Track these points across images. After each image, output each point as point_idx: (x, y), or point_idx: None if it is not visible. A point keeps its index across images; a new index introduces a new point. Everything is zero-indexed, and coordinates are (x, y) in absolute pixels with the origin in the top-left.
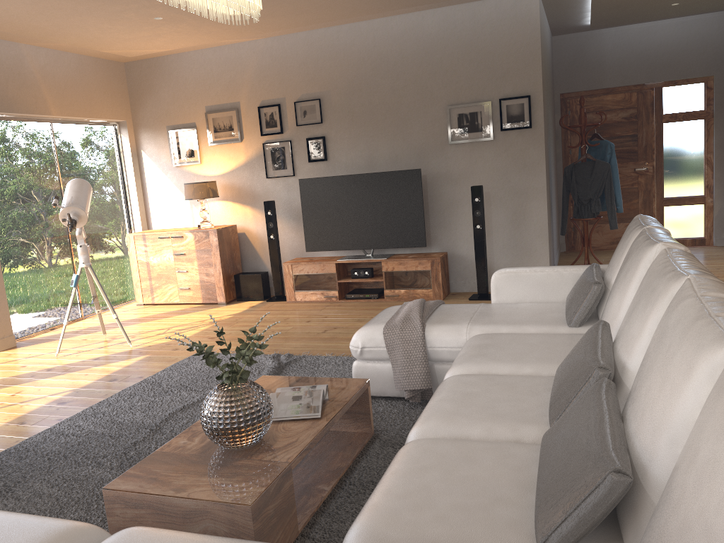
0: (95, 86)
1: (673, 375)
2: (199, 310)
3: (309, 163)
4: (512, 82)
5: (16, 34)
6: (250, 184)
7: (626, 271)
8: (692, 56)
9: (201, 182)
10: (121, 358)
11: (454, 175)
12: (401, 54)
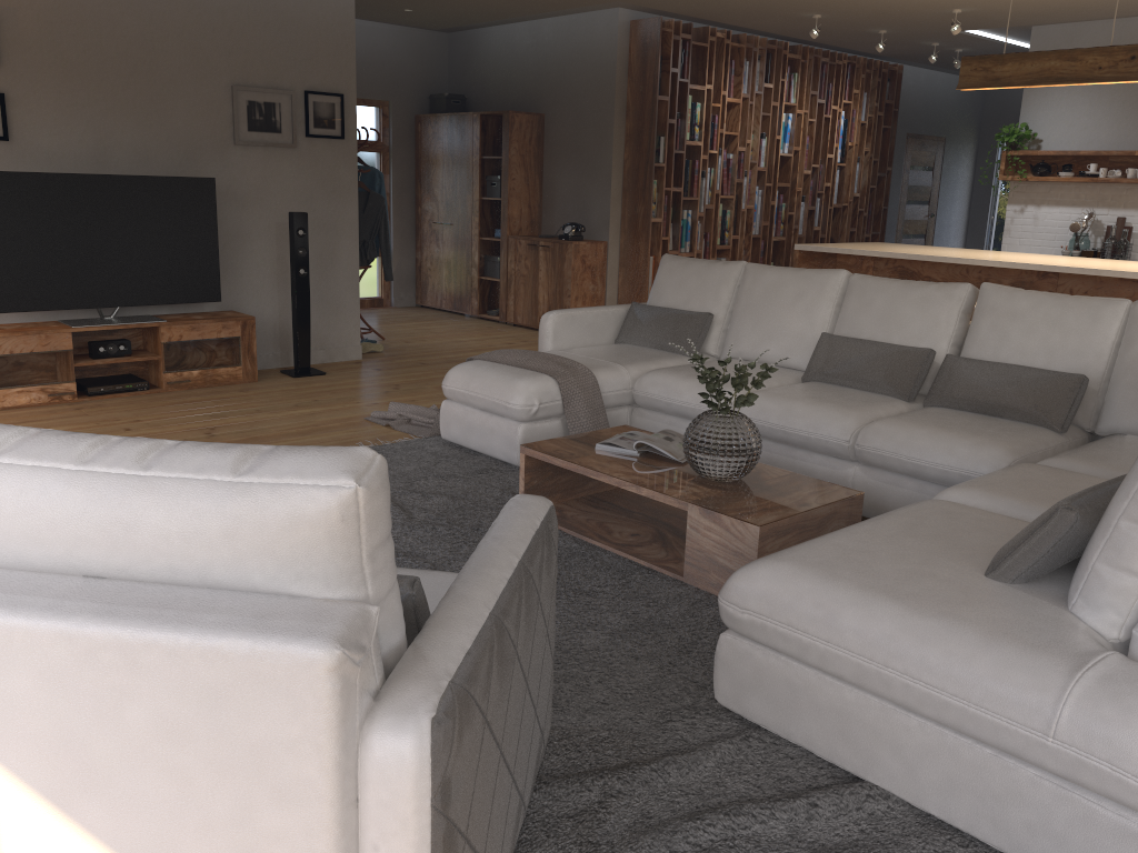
0: None
1: (1076, 326)
2: None
3: None
4: (321, 71)
5: None
6: None
7: (797, 296)
8: (370, 73)
9: None
10: None
11: (241, 194)
12: None
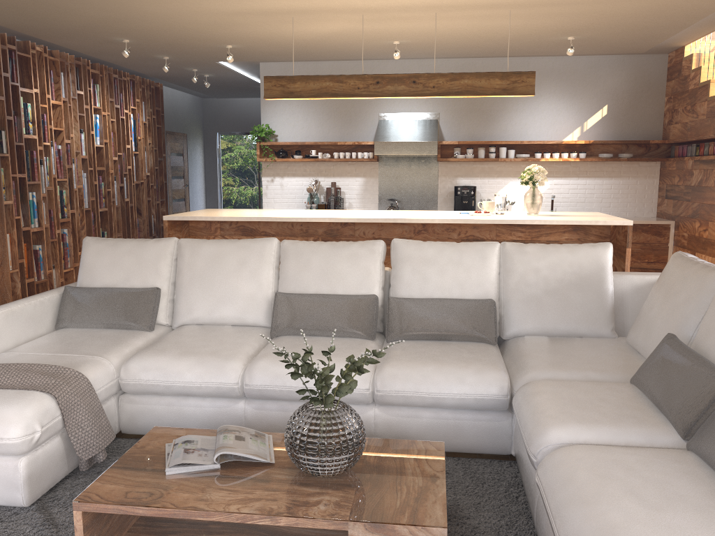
0: None
1: (473, 264)
2: None
3: None
4: None
5: None
6: None
7: (241, 263)
8: None
9: None
10: None
11: None
12: None
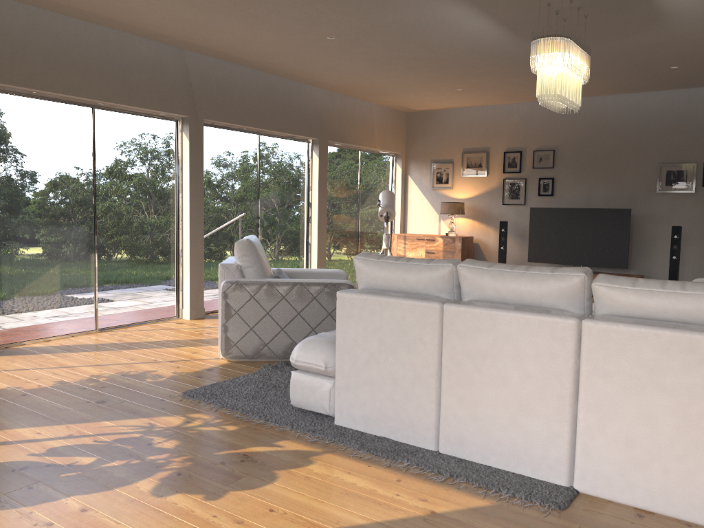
0: (388, 128)
1: None
2: None
3: (538, 197)
4: None
5: (359, 93)
6: (488, 207)
7: None
8: None
9: (455, 202)
10: None
11: (657, 217)
12: (626, 122)
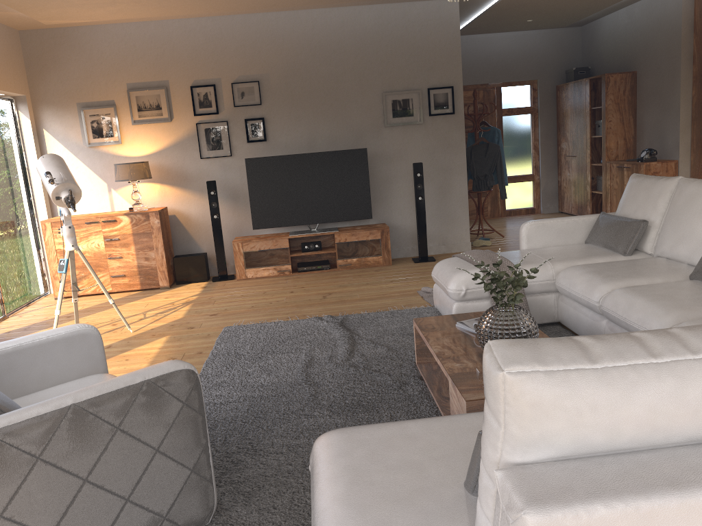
0: None
1: None
2: (147, 296)
3: (247, 144)
4: (438, 74)
5: None
6: (181, 164)
7: None
8: (523, 64)
9: (138, 162)
10: (140, 342)
11: (389, 154)
12: (340, 43)
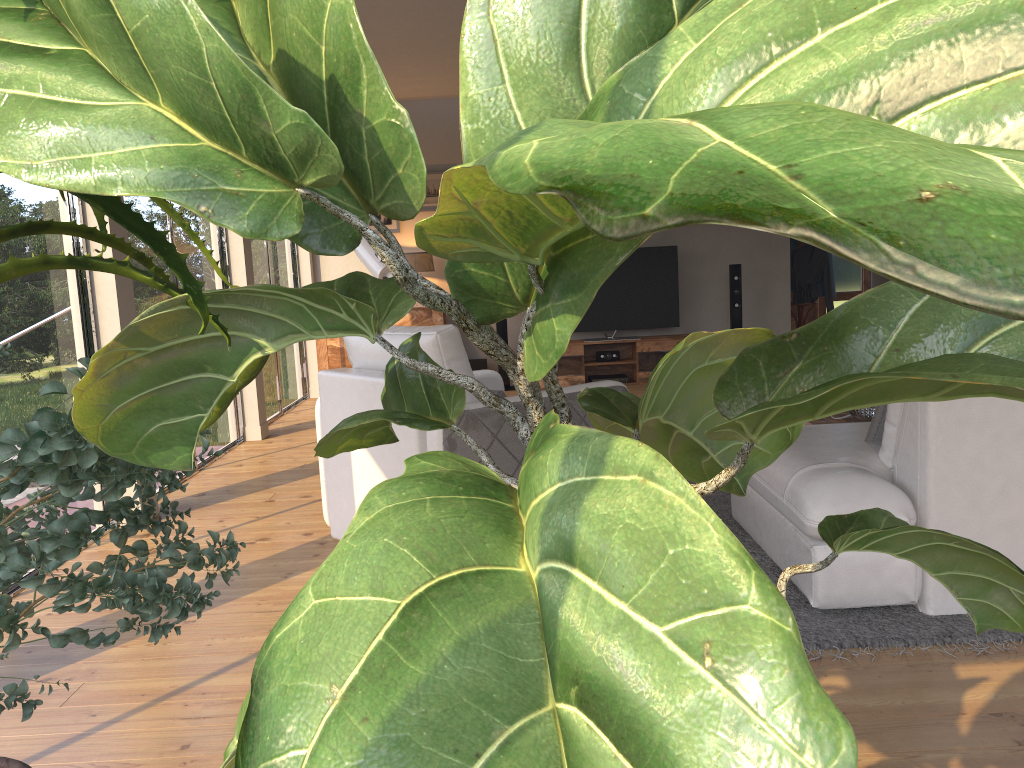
0: None
1: None
2: None
3: None
4: None
5: None
6: None
7: None
8: None
9: (424, 253)
10: None
11: (700, 255)
12: None
